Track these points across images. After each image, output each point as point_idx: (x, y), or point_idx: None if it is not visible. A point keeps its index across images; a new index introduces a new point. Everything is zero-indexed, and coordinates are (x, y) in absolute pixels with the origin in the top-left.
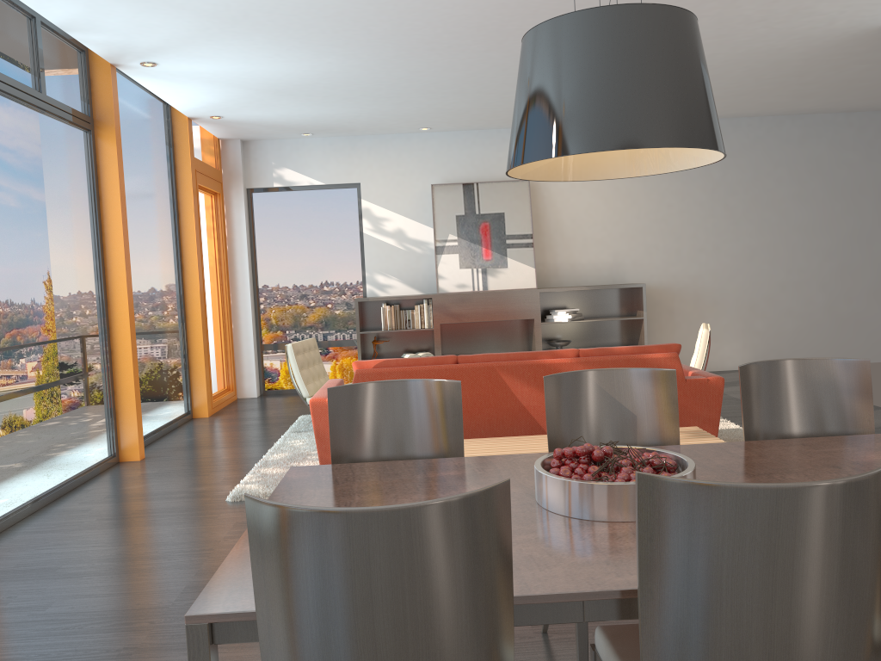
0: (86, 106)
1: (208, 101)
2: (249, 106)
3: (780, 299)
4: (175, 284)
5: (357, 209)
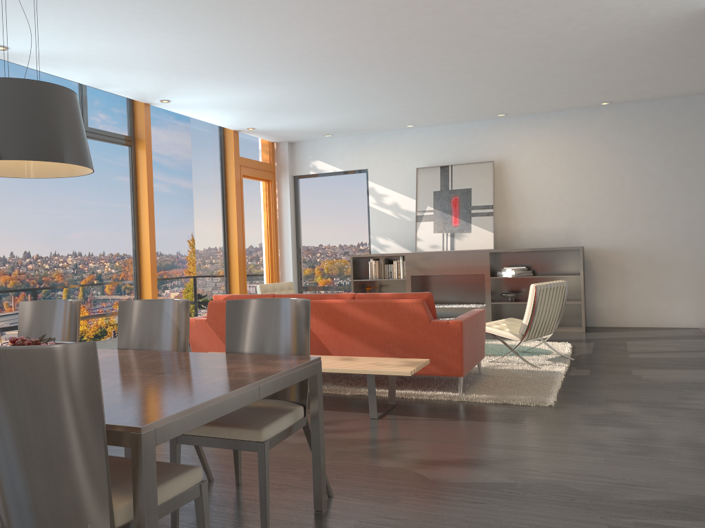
0: (129, 130)
1: (232, 120)
2: (261, 120)
3: None
4: (220, 242)
5: (366, 188)
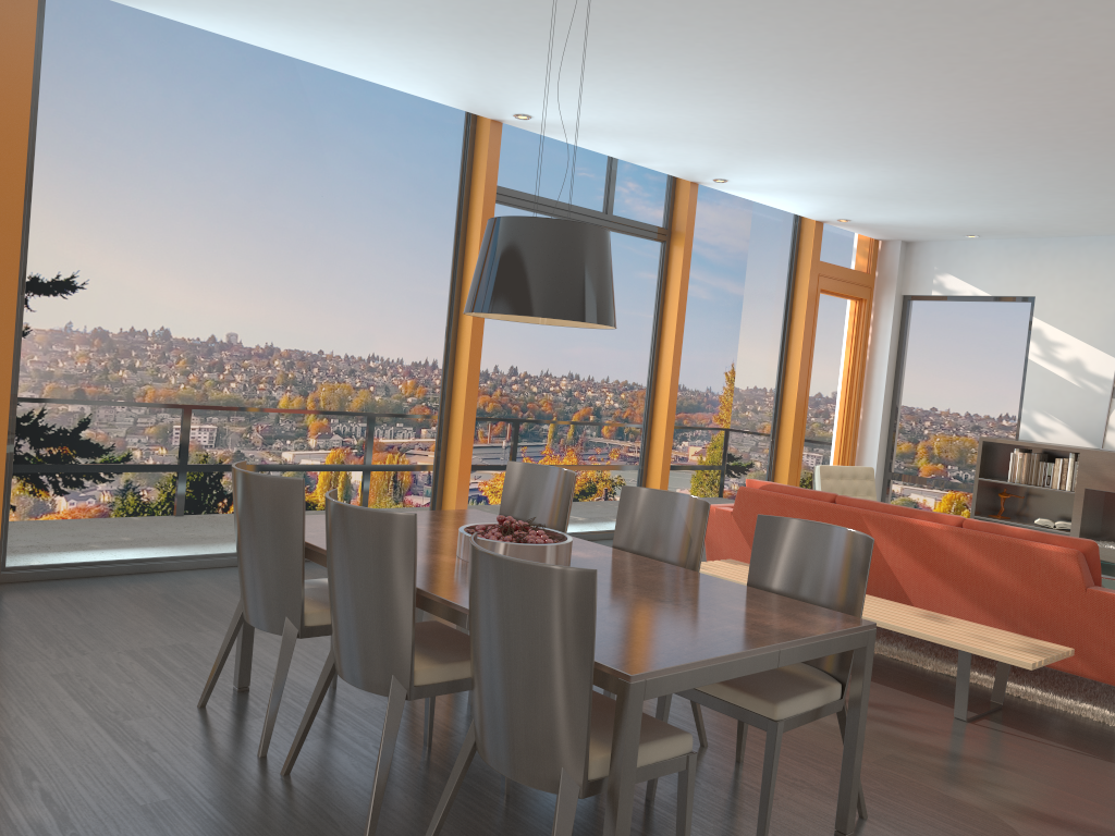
0: (665, 220)
1: (815, 207)
2: (861, 210)
3: None
4: (770, 389)
5: (1027, 329)
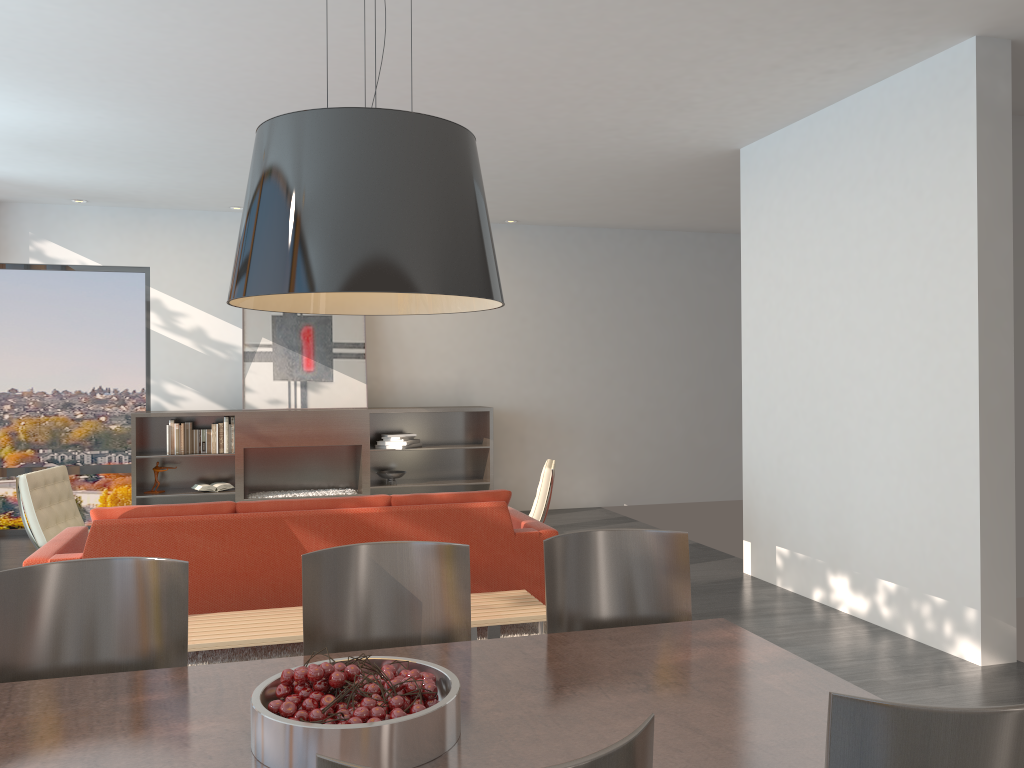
0: None
1: None
2: None
3: (639, 429)
4: None
5: (144, 299)
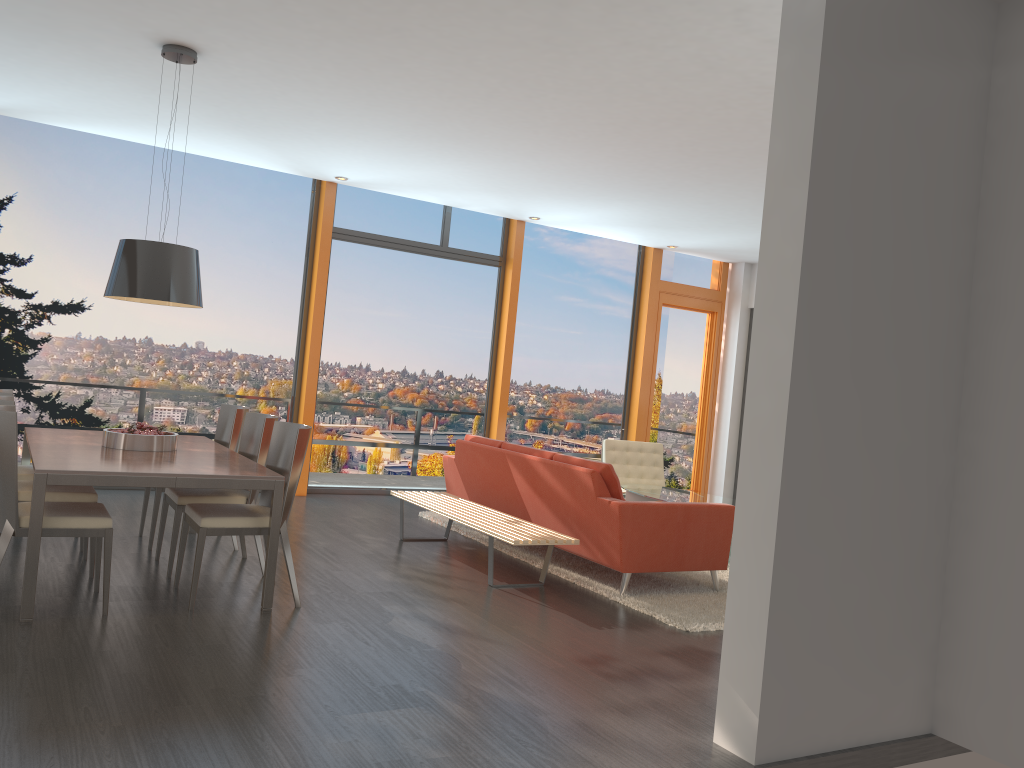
0: (501, 250)
1: (634, 236)
2: (669, 237)
3: None
4: (619, 385)
5: None
